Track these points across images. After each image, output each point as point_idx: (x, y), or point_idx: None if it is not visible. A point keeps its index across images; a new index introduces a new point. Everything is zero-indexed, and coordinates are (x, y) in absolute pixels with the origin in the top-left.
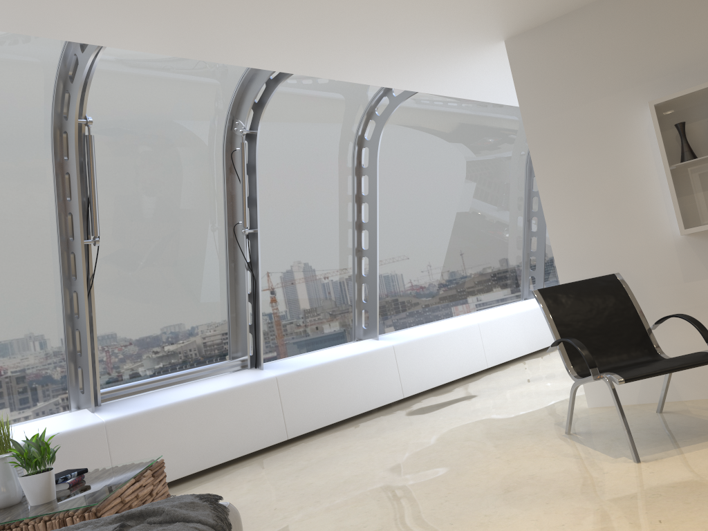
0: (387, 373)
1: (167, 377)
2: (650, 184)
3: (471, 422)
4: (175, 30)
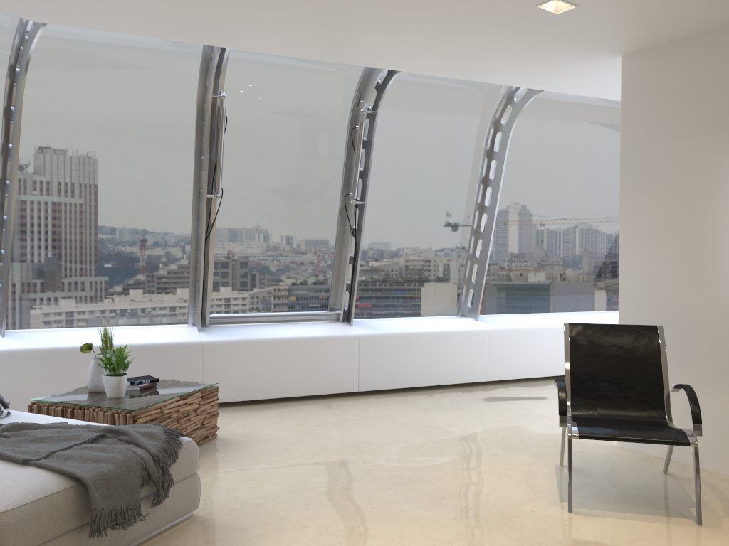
0: (474, 355)
1: (267, 315)
2: (727, 241)
3: (507, 425)
4: (271, 38)
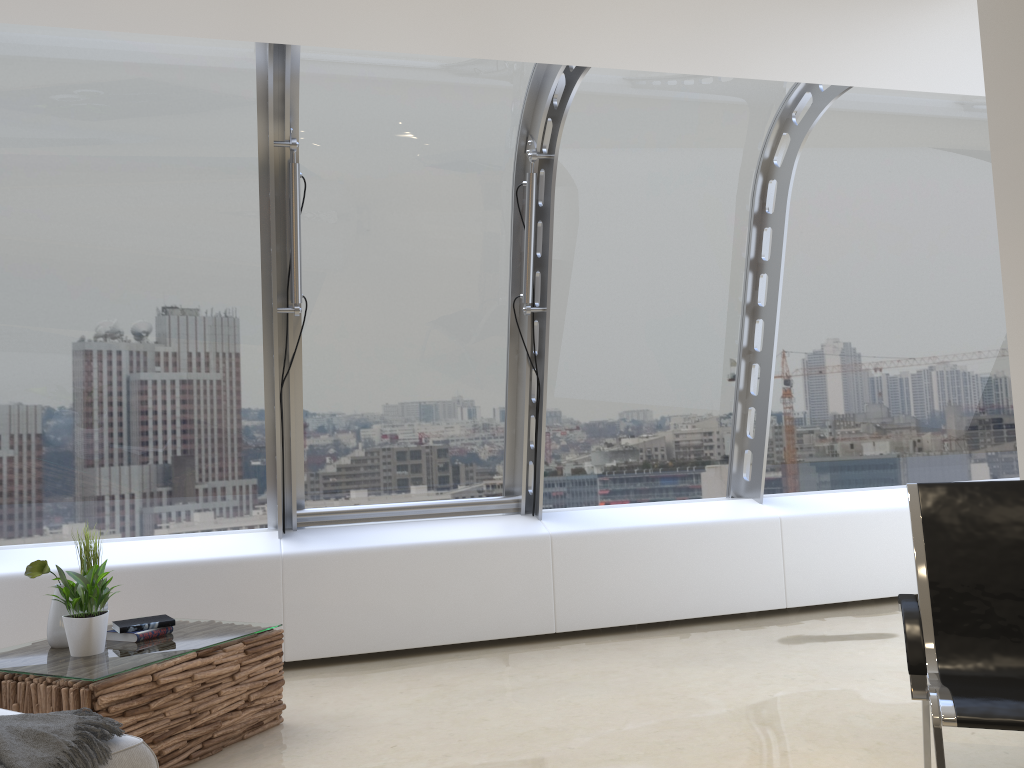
0: (759, 562)
1: (396, 507)
2: None
3: (819, 689)
4: (332, 11)
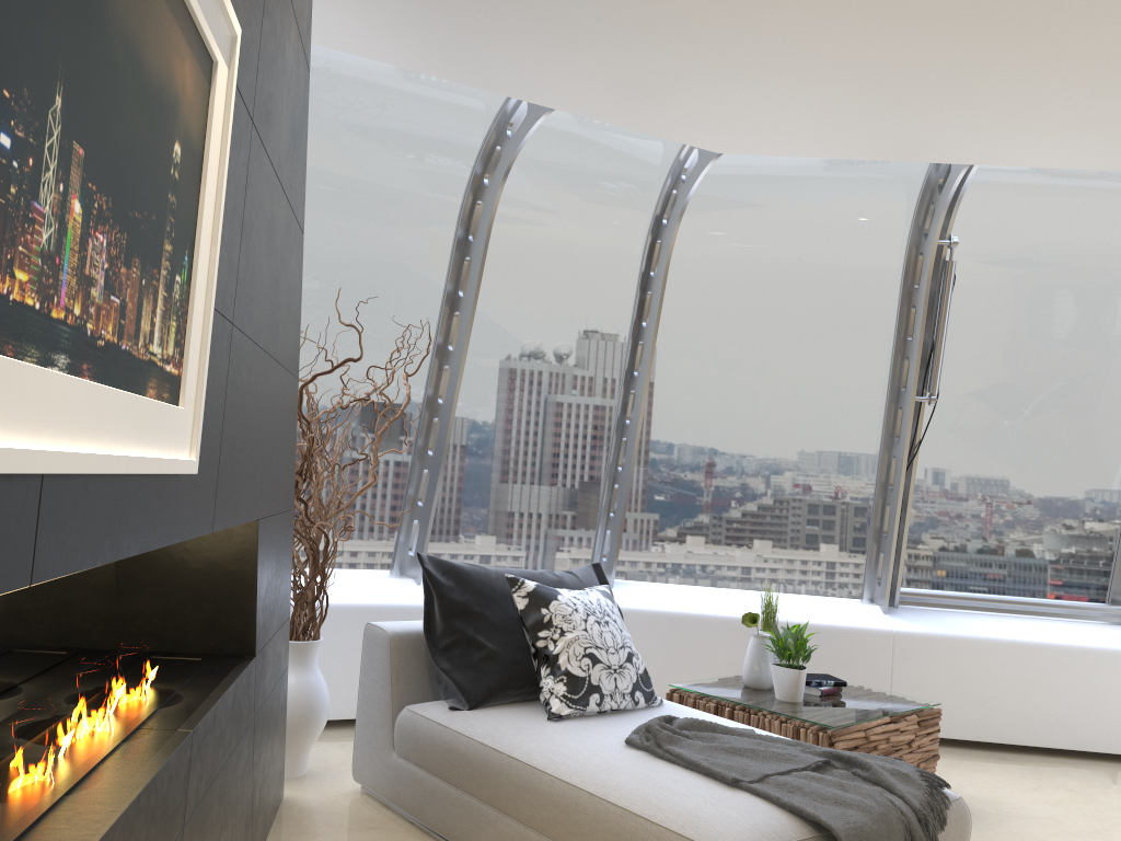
0: None
1: (996, 600)
2: None
3: None
4: (1077, 143)
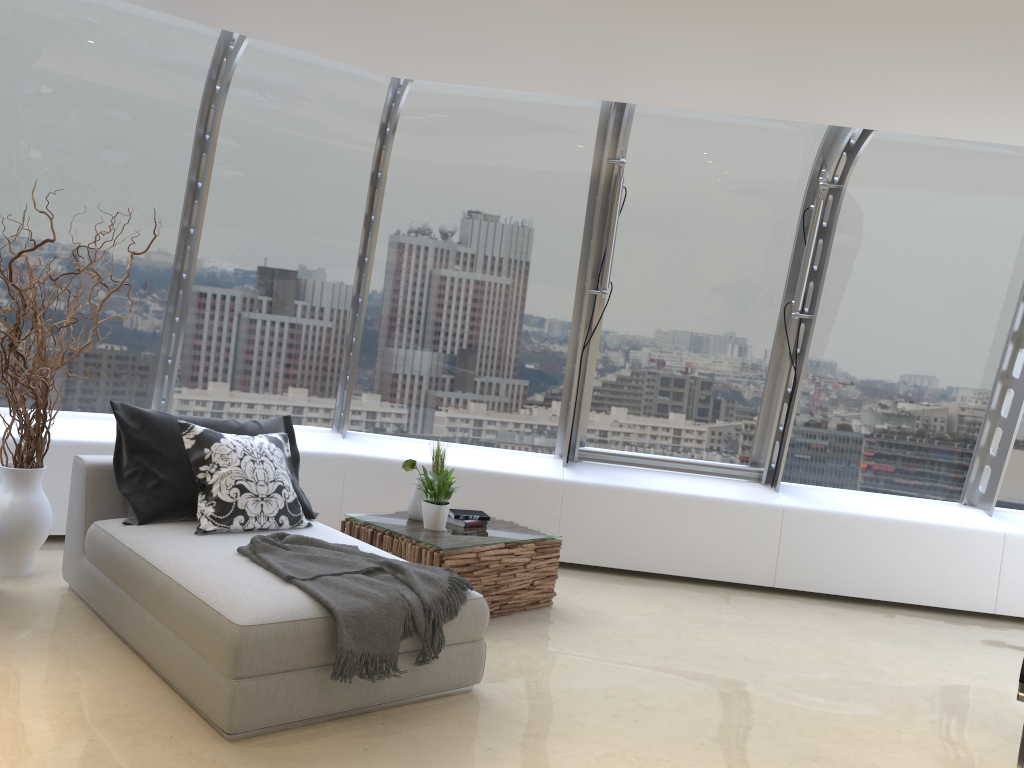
0: (975, 568)
1: (657, 459)
2: None
3: (988, 686)
4: (670, 89)
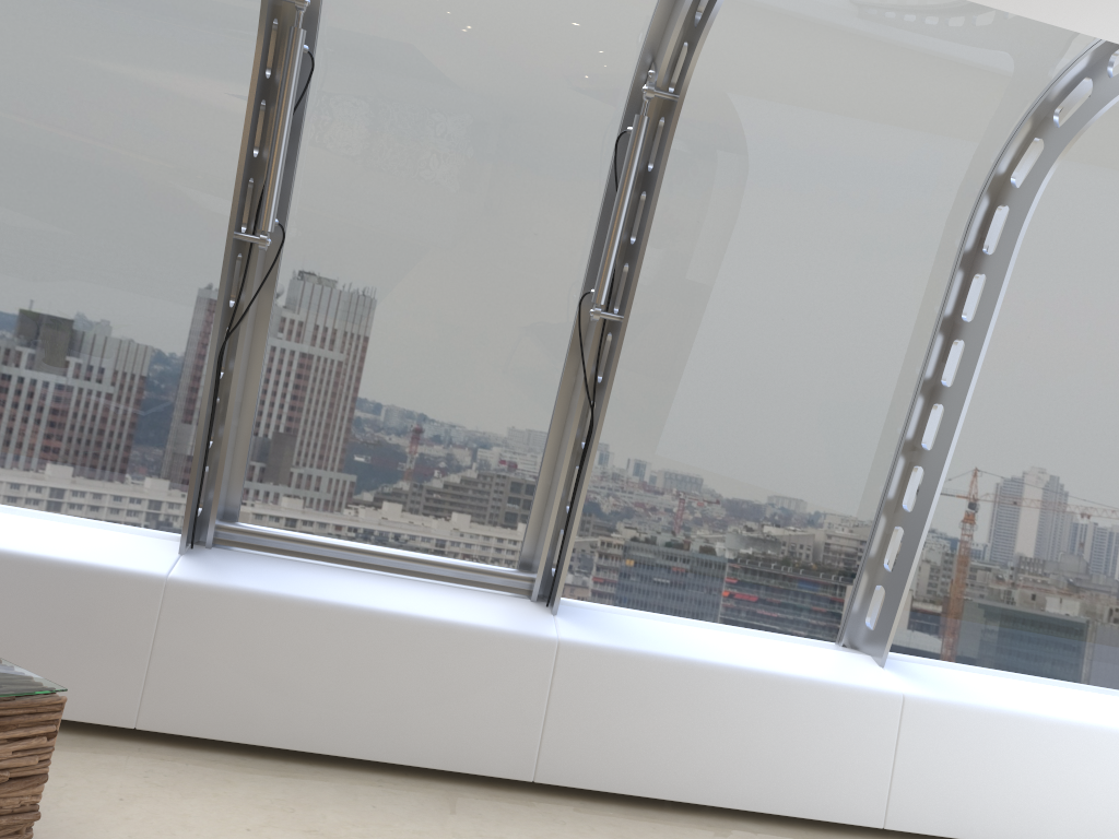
0: (858, 753)
1: (358, 549)
2: None
3: None
4: None
